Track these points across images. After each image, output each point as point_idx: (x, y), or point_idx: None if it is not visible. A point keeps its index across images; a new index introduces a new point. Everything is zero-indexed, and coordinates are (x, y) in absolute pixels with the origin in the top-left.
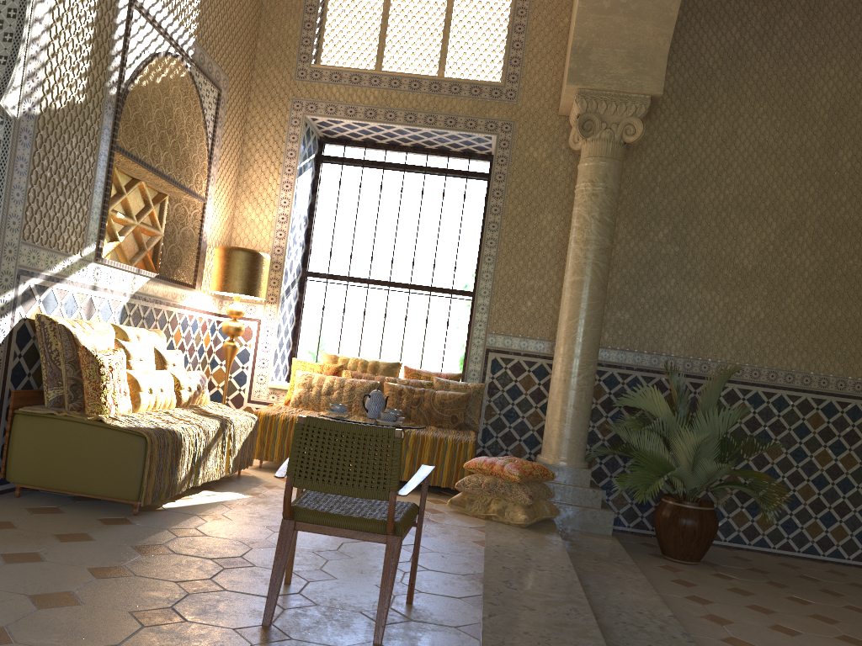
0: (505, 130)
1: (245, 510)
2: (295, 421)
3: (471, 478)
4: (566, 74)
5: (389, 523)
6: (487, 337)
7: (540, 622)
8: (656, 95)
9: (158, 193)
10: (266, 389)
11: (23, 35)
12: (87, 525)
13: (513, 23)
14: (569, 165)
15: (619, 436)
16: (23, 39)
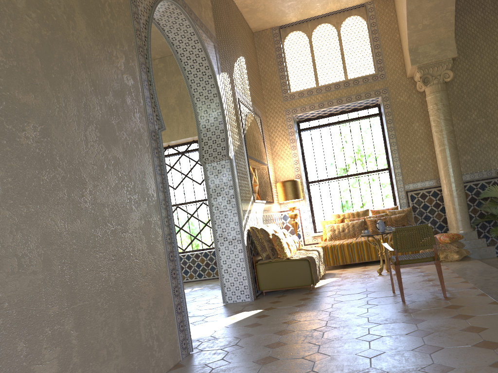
0: (384, 93)
1: (344, 281)
2: (335, 246)
3: None
4: (408, 61)
5: (435, 255)
6: (404, 186)
7: (495, 281)
8: (454, 57)
9: (252, 168)
10: (310, 237)
11: (227, 129)
12: (302, 296)
13: (373, 45)
14: (419, 98)
15: (482, 213)
16: (227, 130)
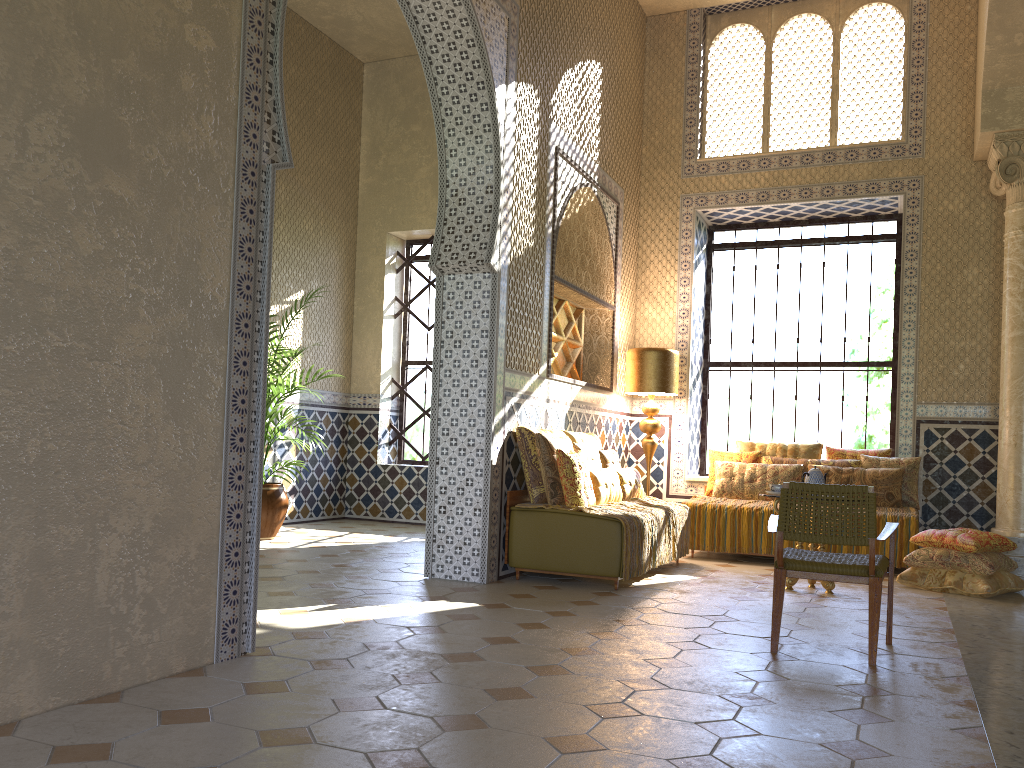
0: (912, 188)
1: (702, 586)
2: (723, 509)
3: (920, 551)
4: (978, 120)
5: (871, 565)
6: (916, 408)
7: (1020, 659)
8: None
9: (576, 309)
10: (683, 482)
11: (499, 205)
12: (586, 596)
13: (908, 75)
14: (992, 212)
15: None
16: (500, 208)
